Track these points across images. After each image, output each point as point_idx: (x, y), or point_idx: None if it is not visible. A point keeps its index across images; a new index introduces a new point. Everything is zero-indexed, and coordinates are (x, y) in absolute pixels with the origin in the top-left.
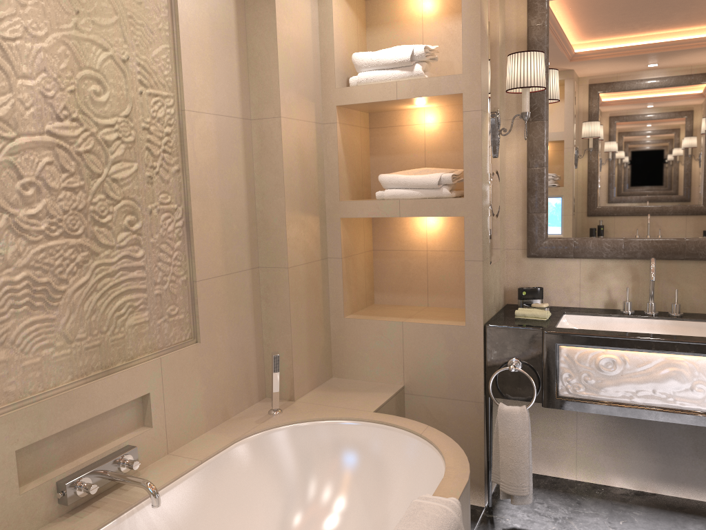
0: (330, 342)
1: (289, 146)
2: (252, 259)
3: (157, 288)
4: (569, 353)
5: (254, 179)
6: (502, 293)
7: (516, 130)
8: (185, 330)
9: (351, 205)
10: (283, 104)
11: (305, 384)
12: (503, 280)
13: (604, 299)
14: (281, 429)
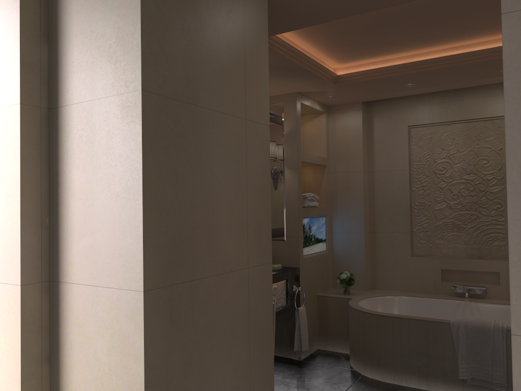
0: None
1: None
2: None
3: None
4: None
5: None
6: None
7: None
8: None
9: None
10: None
11: None
12: None
13: None
14: None
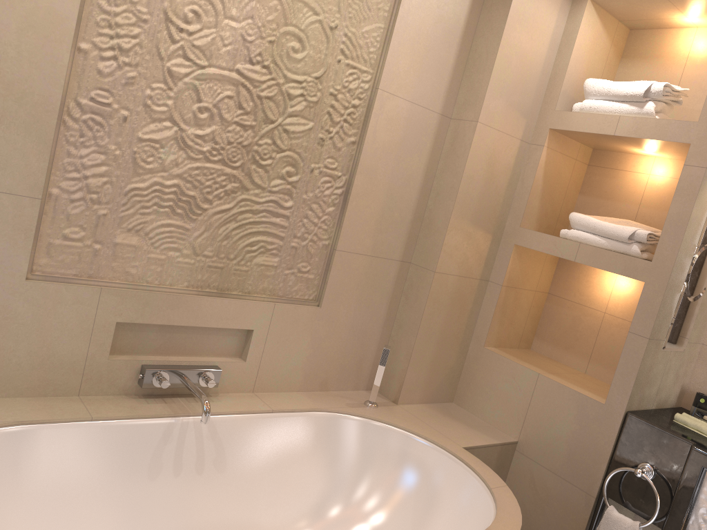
0: (462, 366)
1: (478, 153)
2: (405, 253)
3: (295, 241)
4: None
5: (434, 177)
6: (675, 391)
7: None
8: (310, 290)
9: (530, 234)
10: (484, 110)
11: (416, 394)
12: (684, 377)
13: None
14: (364, 421)
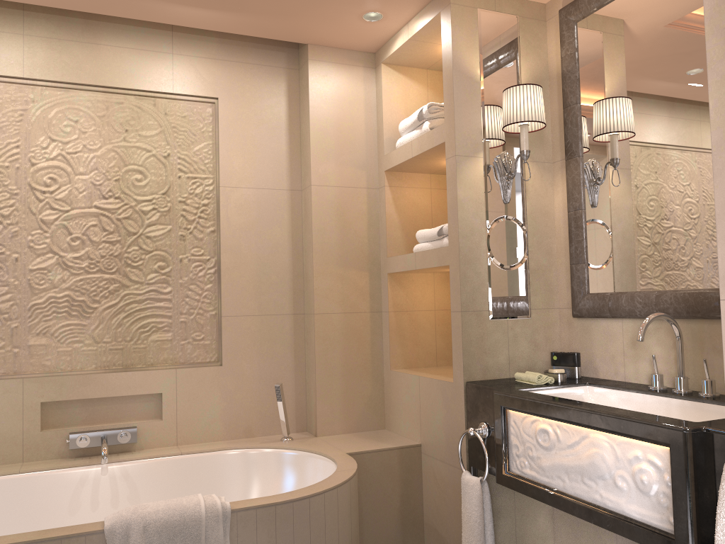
0: (383, 394)
1: (322, 209)
2: (295, 306)
3: (183, 317)
4: (516, 420)
5: (302, 239)
6: (542, 358)
7: (560, 172)
8: (210, 354)
9: (392, 260)
10: (315, 174)
11: (336, 425)
12: (548, 343)
13: (648, 372)
14: (270, 451)
